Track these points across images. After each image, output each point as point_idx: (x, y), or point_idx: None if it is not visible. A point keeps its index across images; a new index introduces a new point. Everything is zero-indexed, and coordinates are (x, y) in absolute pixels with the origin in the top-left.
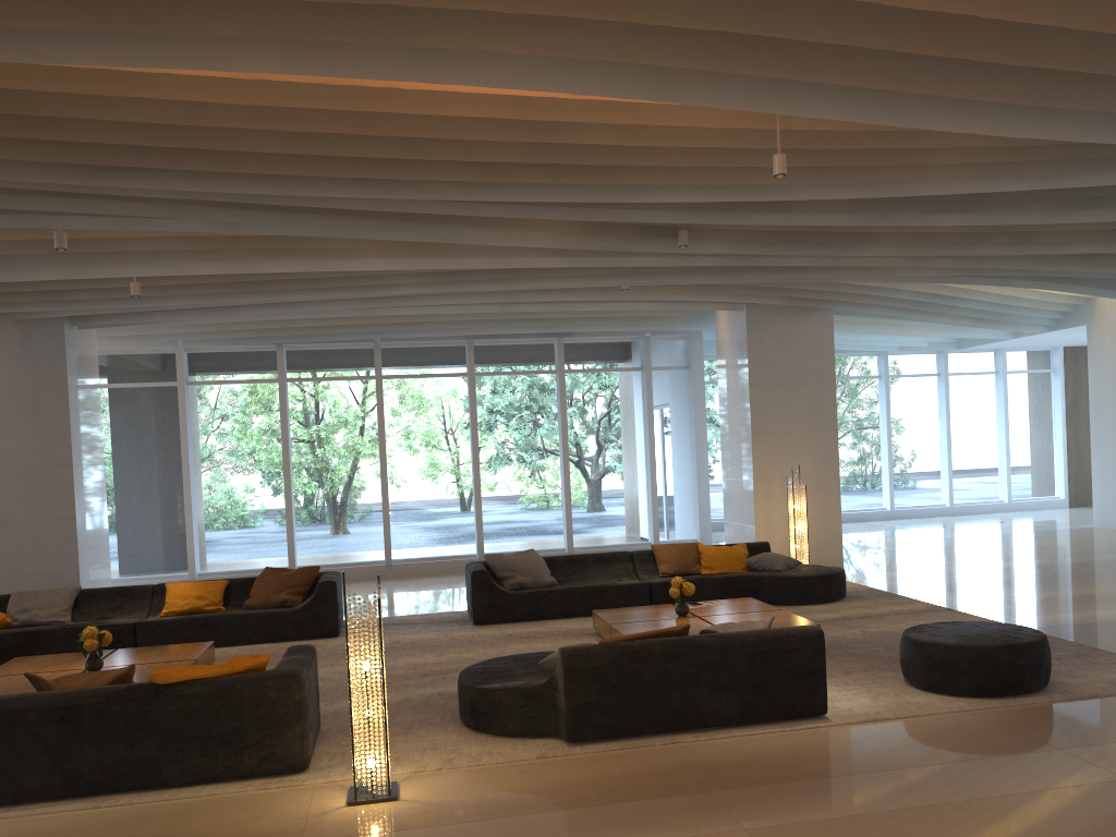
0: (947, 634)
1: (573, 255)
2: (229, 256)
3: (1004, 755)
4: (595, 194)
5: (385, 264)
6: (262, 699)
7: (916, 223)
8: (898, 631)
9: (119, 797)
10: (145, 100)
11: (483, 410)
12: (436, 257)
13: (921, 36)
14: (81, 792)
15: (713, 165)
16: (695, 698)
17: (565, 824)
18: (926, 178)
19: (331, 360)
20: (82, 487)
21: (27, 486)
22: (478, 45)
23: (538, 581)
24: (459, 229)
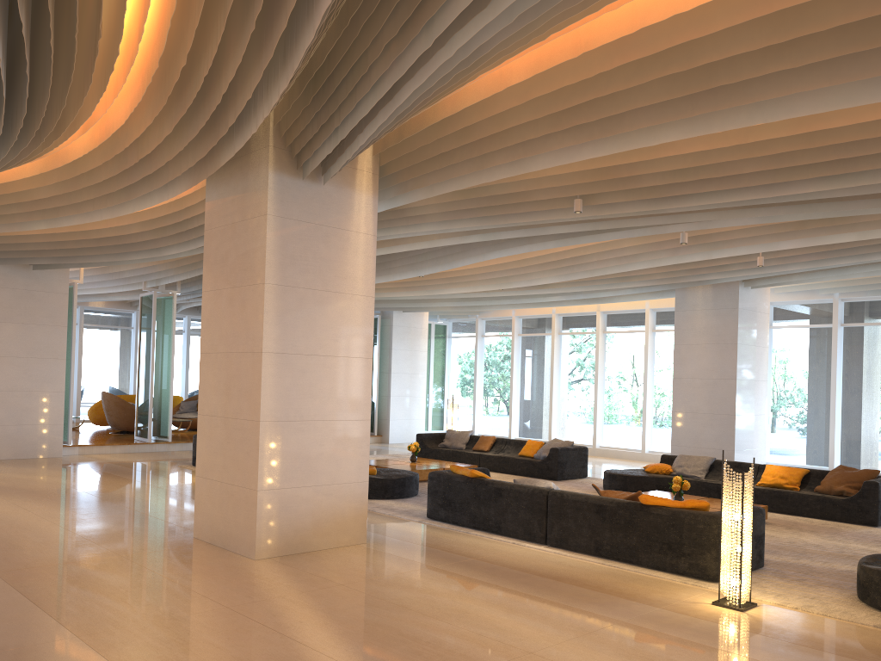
0: None
1: None
2: (800, 235)
3: None
4: None
5: None
6: (693, 527)
7: None
8: None
9: (617, 563)
10: (674, 156)
11: None
12: None
13: None
14: (601, 554)
15: None
16: None
17: (817, 659)
18: None
19: None
20: (743, 395)
21: (709, 391)
22: (791, 90)
23: None
24: None
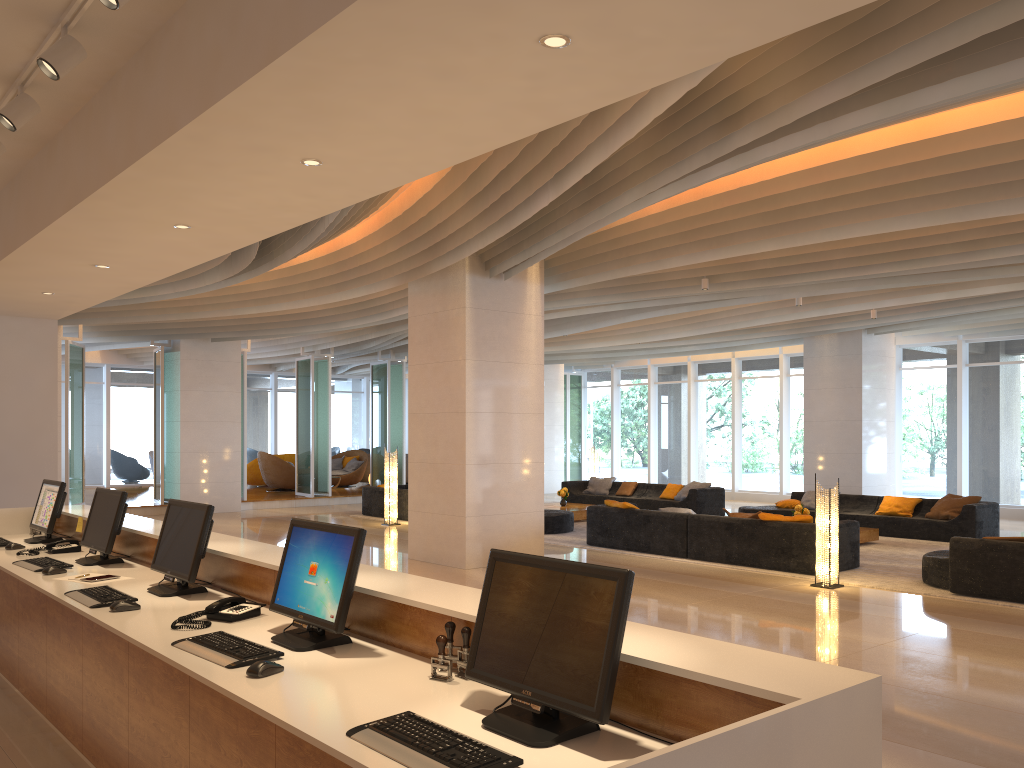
0: None
1: None
2: (899, 294)
3: None
4: None
5: (998, 288)
6: (799, 534)
7: None
8: None
9: (743, 567)
10: None
11: None
12: None
13: None
14: (731, 562)
15: None
16: None
17: (872, 607)
18: None
19: None
20: (869, 435)
21: (837, 432)
22: (845, 222)
23: None
24: (1005, 269)
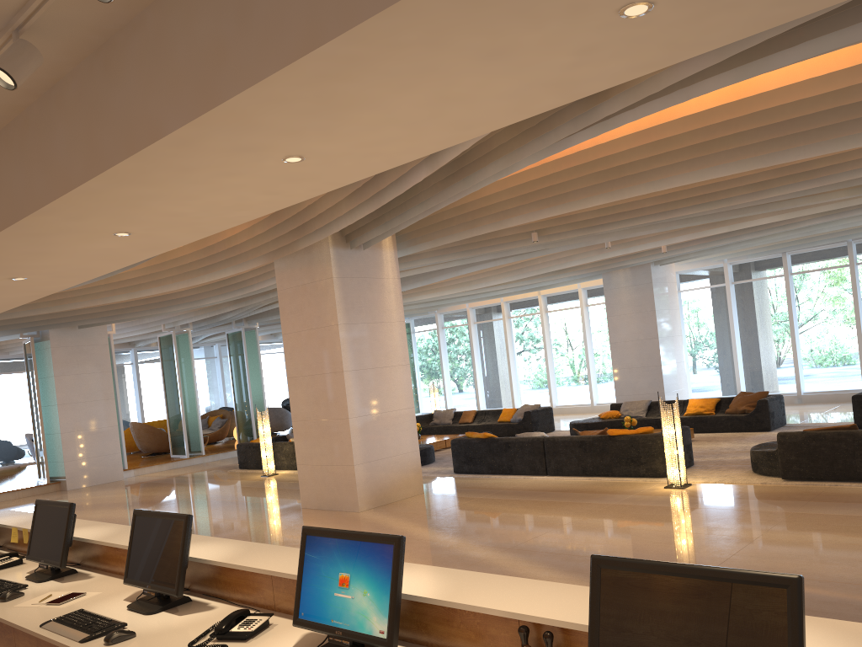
0: None
1: None
2: (689, 231)
3: None
4: (827, 180)
5: (771, 219)
6: (645, 444)
7: None
8: None
9: (598, 477)
10: None
11: None
12: (798, 210)
13: None
14: (587, 474)
15: None
16: (853, 463)
17: (727, 502)
18: None
19: (820, 257)
20: (665, 349)
21: (639, 349)
22: (668, 175)
23: None
24: (782, 203)
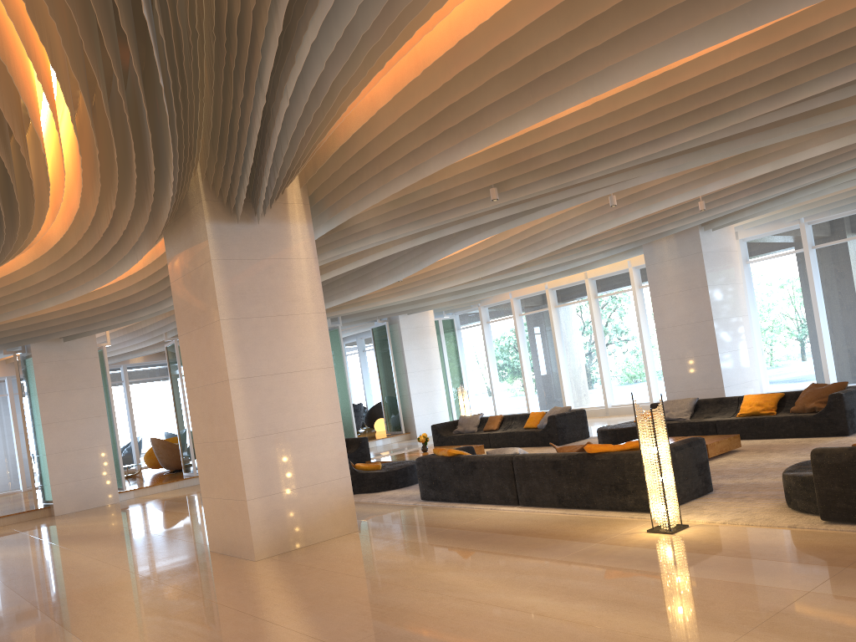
0: None
1: None
2: (721, 176)
3: None
4: None
5: (828, 147)
6: (632, 466)
7: None
8: None
9: (577, 510)
10: (562, 133)
11: None
12: None
13: None
14: (564, 505)
15: None
16: None
17: (718, 563)
18: None
19: None
20: (723, 333)
21: (690, 335)
22: (604, 65)
23: None
24: (830, 115)
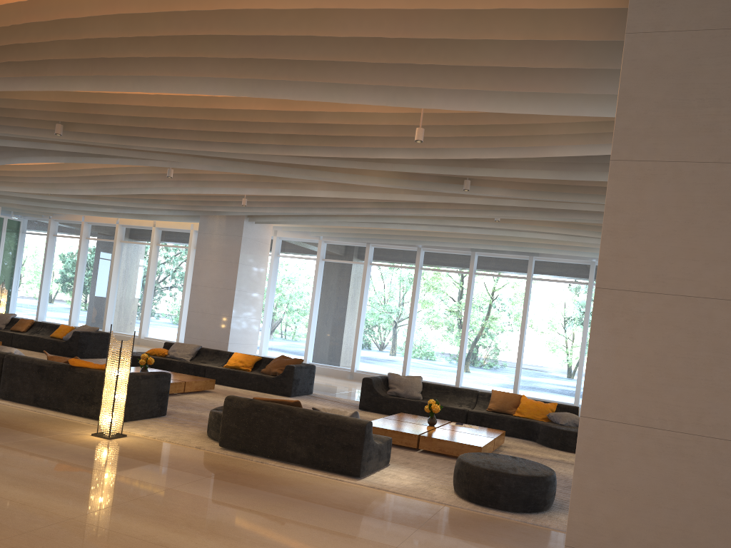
0: (483, 458)
1: (426, 194)
2: (257, 185)
3: (379, 518)
4: (349, 153)
5: (327, 193)
6: (102, 382)
7: (601, 179)
8: (563, 473)
9: (47, 410)
10: (128, 106)
11: (476, 296)
12: (350, 191)
13: (377, 51)
14: (38, 404)
15: (401, 135)
16: (284, 442)
17: (125, 463)
18: (546, 144)
19: (395, 255)
20: (241, 302)
21: (216, 297)
22: (150, 73)
23: (408, 394)
24: (324, 173)
